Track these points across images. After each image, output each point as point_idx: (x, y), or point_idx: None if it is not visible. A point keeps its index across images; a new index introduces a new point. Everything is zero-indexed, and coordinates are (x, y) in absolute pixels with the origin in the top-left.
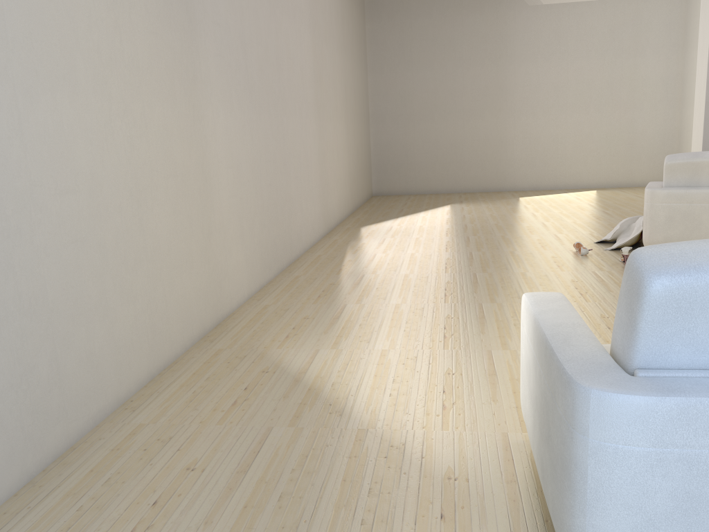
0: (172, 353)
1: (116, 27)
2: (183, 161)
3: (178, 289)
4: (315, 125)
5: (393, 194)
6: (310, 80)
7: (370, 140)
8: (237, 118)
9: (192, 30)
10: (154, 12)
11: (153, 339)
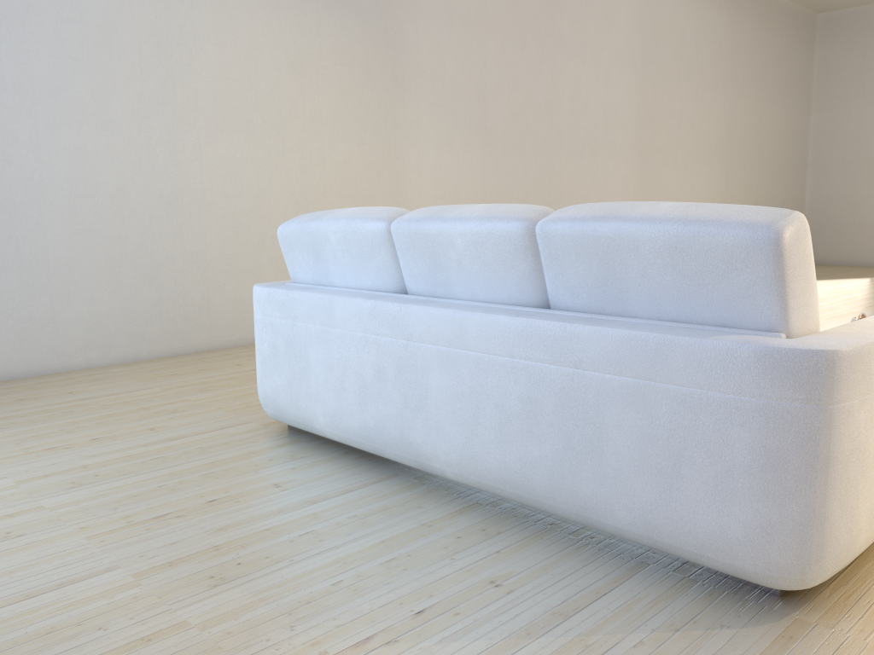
0: None
1: (300, 92)
2: (368, 187)
3: None
4: (630, 169)
5: (829, 264)
6: (626, 122)
7: (806, 194)
8: (459, 157)
9: (398, 87)
10: (346, 78)
11: None
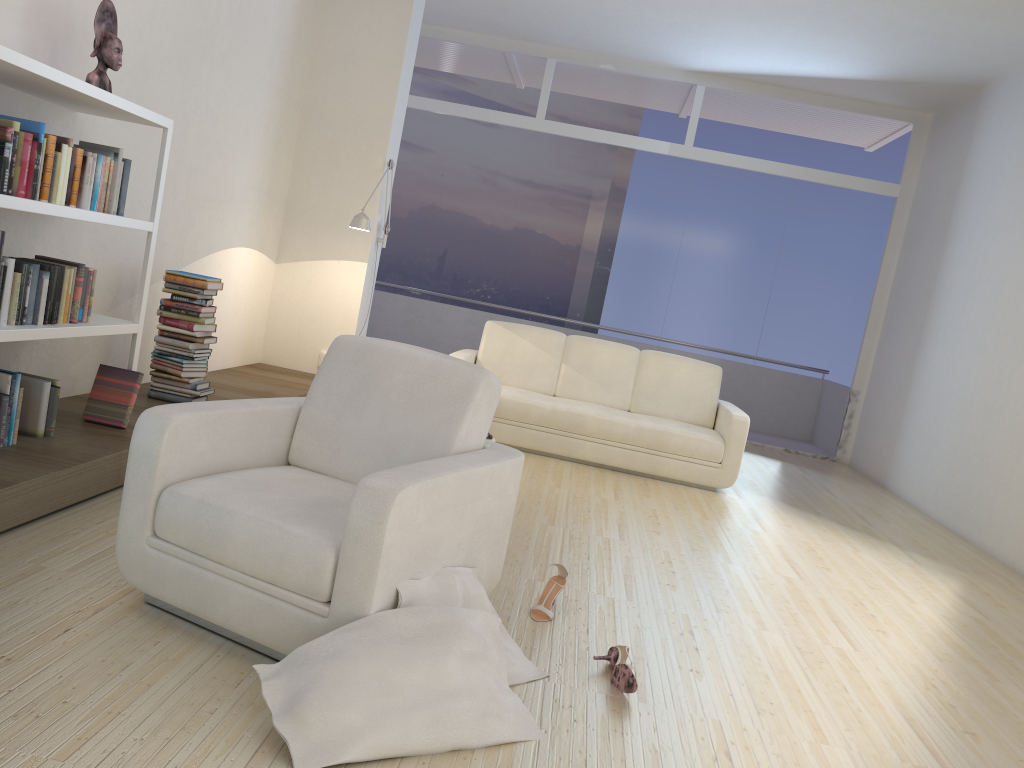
0: None
1: None
2: None
3: None
4: None
5: None
6: None
7: None
8: None
9: None
10: None
11: None
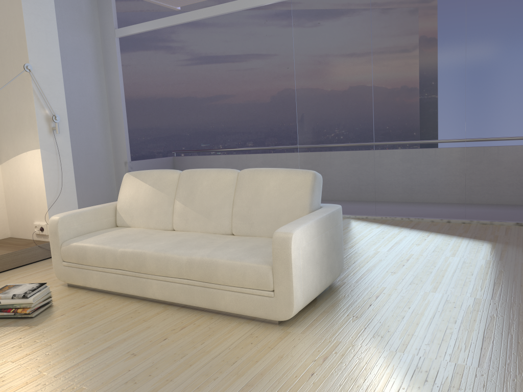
0: None
1: None
2: None
3: None
4: None
5: None
6: None
7: None
8: None
9: None
10: None
11: None
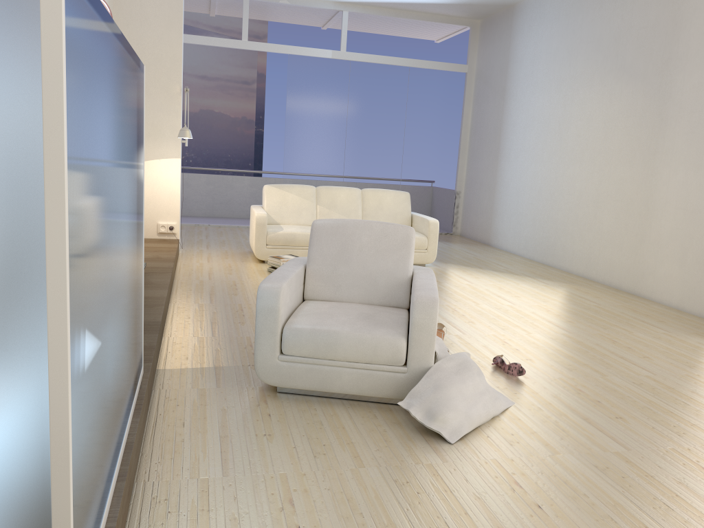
0: (596, 278)
1: (605, 138)
2: (630, 195)
3: (608, 254)
4: None
5: None
6: None
7: None
8: None
9: (661, 124)
10: (629, 125)
11: (588, 263)
